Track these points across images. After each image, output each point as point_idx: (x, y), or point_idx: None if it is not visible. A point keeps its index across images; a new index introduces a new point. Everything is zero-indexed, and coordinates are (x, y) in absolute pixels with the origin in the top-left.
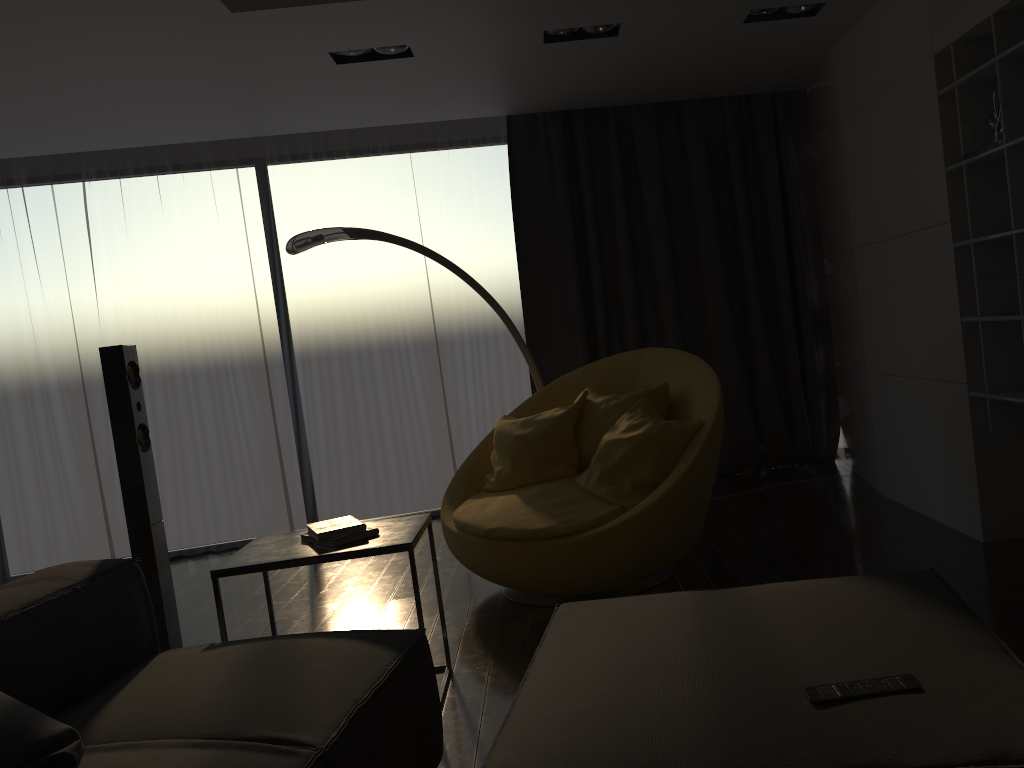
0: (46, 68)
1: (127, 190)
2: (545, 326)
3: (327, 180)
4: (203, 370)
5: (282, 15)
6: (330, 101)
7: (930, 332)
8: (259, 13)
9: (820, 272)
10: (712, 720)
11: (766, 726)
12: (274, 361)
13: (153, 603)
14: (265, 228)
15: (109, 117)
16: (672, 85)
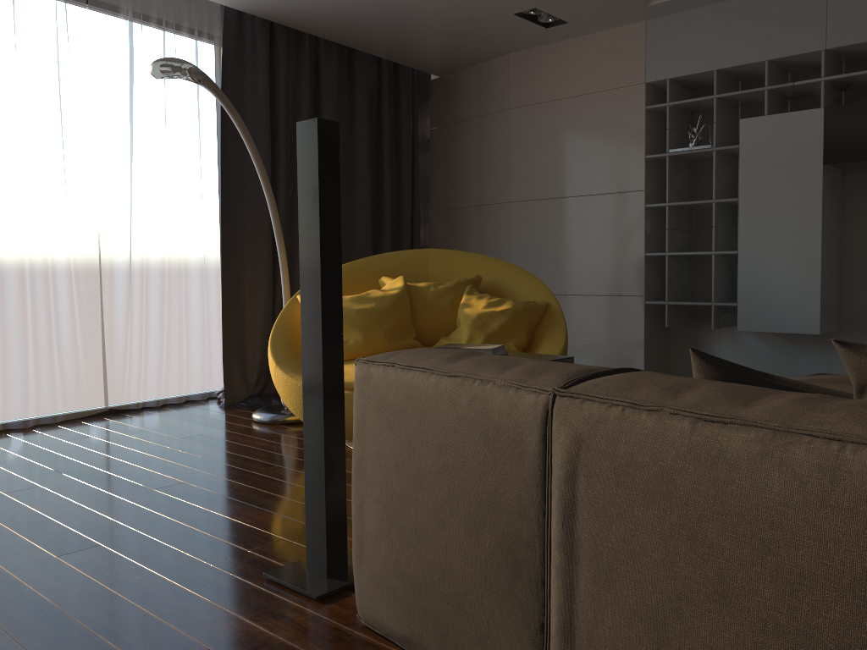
0: None
1: None
2: (234, 224)
3: None
4: None
5: None
6: None
7: (605, 263)
8: None
9: (425, 220)
10: None
11: None
12: None
13: (337, 423)
14: None
15: None
16: (386, 38)
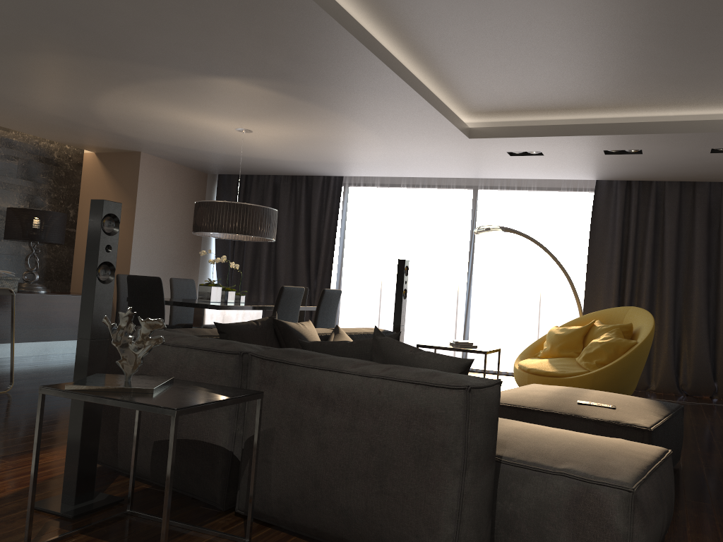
0: (399, 150)
1: (417, 194)
2: (596, 289)
3: (504, 200)
4: (431, 280)
5: (488, 140)
6: (507, 168)
7: None
8: (479, 139)
9: None
10: (545, 399)
11: (559, 403)
12: (462, 282)
13: None
14: (471, 219)
15: (417, 166)
16: (685, 174)
